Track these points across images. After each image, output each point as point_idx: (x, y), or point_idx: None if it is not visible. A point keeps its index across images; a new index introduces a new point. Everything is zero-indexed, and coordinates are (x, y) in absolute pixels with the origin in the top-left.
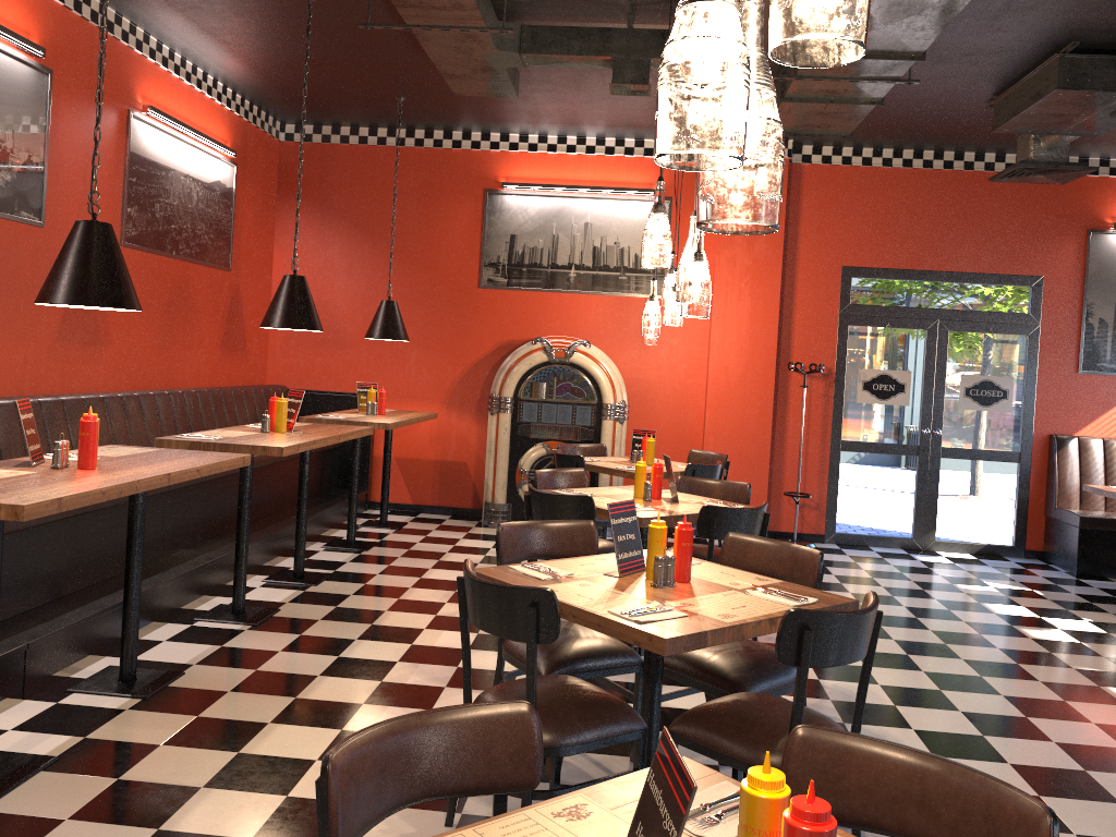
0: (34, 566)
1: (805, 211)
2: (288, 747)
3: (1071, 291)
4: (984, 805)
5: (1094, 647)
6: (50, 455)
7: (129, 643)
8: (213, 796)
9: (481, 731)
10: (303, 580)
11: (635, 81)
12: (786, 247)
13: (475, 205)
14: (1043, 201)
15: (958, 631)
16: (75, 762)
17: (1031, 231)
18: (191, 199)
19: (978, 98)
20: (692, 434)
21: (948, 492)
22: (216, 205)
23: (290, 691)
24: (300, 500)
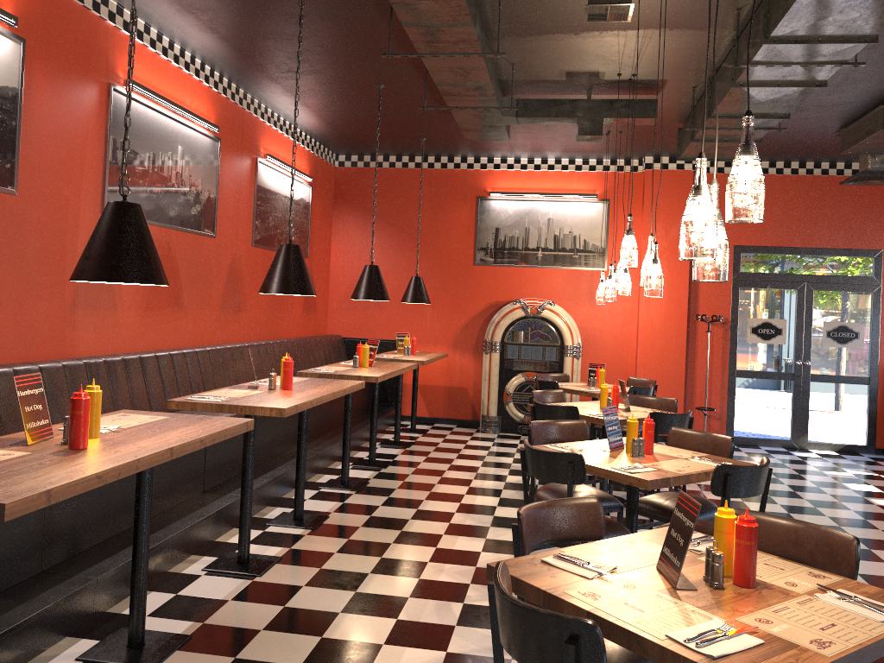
0: (233, 451)
1: None
2: (408, 555)
3: None
4: (826, 540)
5: None
6: (258, 381)
7: (299, 496)
8: (377, 577)
9: (575, 510)
10: (376, 465)
11: (594, 133)
12: None
13: (470, 207)
14: (881, 195)
15: (824, 500)
16: (292, 560)
17: (872, 217)
18: (287, 212)
19: (828, 130)
20: (627, 366)
21: (816, 406)
22: (300, 214)
23: (396, 527)
24: (372, 412)
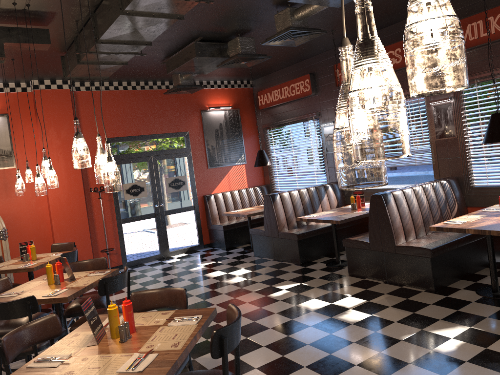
0: None
1: (82, 114)
2: None
3: (199, 136)
4: None
5: (253, 279)
6: None
7: None
8: None
9: None
10: None
11: None
12: None
13: None
14: (182, 100)
15: (205, 292)
16: None
17: (180, 113)
18: None
19: (158, 59)
20: (46, 235)
21: (170, 229)
22: None
23: None
24: None
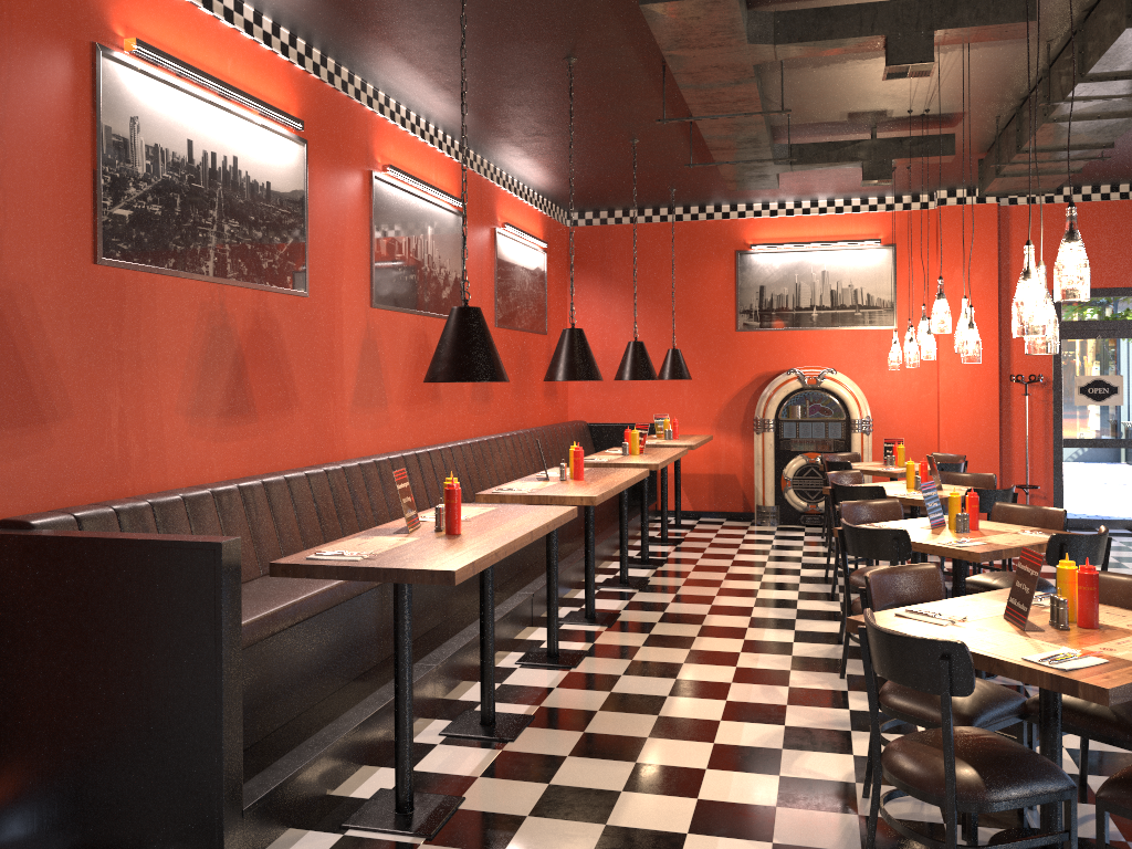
0: None
1: (1015, 246)
2: (717, 646)
3: None
4: None
5: None
6: (543, 473)
7: (590, 593)
8: (693, 666)
9: (915, 576)
10: (650, 563)
11: (881, 177)
12: (1000, 277)
13: (728, 264)
14: None
15: None
16: (600, 653)
17: None
18: (525, 285)
19: None
20: (928, 440)
21: None
22: (537, 286)
23: (695, 622)
24: (643, 505)
